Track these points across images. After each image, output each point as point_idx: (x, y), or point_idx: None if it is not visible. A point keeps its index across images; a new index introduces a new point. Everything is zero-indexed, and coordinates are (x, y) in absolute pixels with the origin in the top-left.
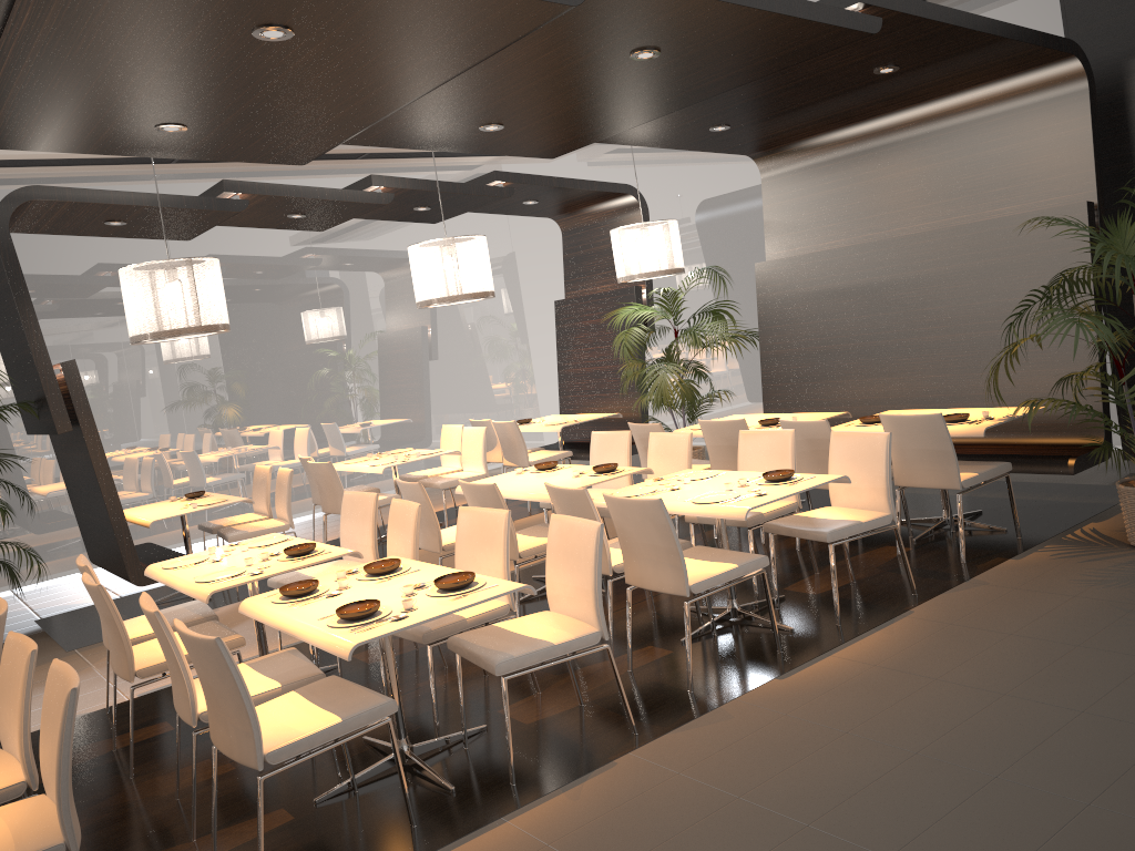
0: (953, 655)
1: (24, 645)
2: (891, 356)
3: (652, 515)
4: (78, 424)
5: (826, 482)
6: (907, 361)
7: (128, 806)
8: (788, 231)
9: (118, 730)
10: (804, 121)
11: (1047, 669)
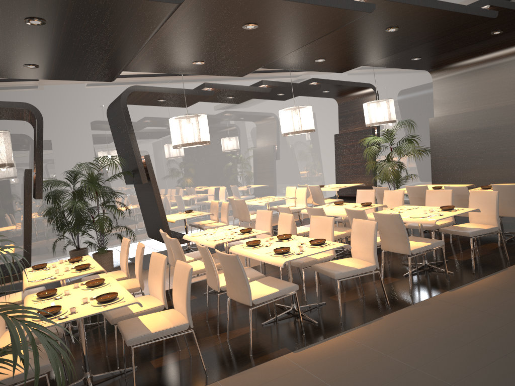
0: None
1: (161, 256)
2: (494, 160)
3: (395, 221)
4: (149, 180)
5: (469, 211)
6: (502, 162)
7: None
8: (445, 104)
9: None
10: (455, 55)
11: None
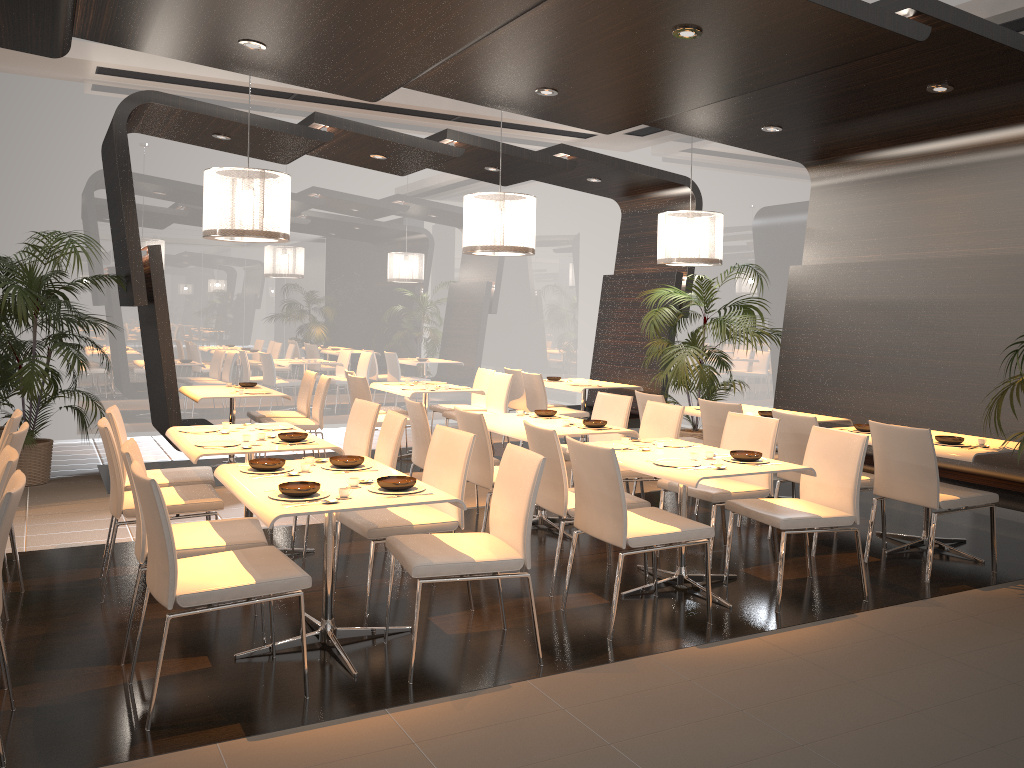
0: (880, 664)
1: (9, 457)
2: (905, 374)
3: (603, 464)
4: (153, 301)
5: (789, 470)
6: (919, 382)
7: (86, 624)
8: (828, 240)
9: (112, 563)
10: (856, 134)
11: (972, 698)
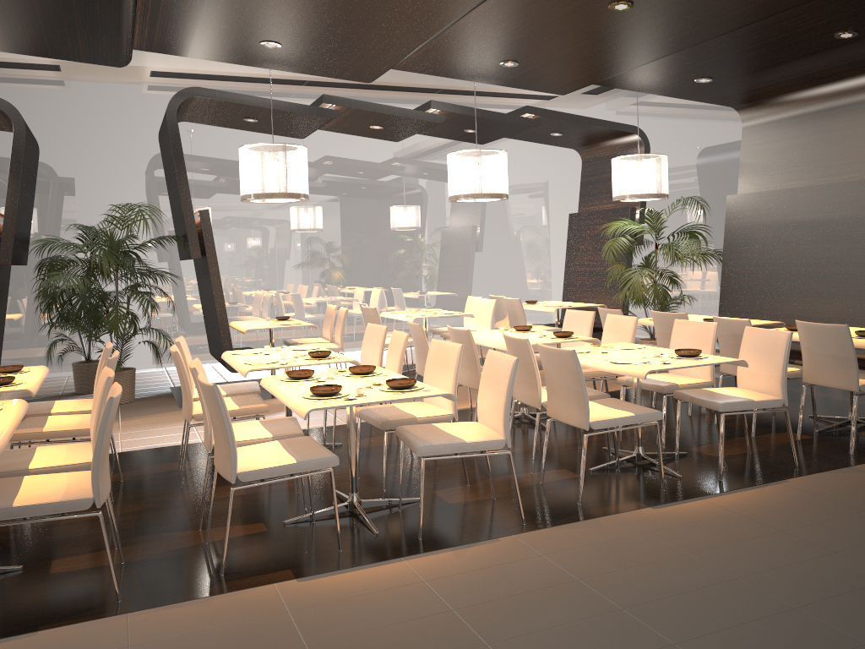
0: (806, 517)
1: (108, 374)
2: (830, 281)
3: (567, 363)
4: (205, 254)
5: (724, 362)
6: (843, 287)
7: (171, 502)
8: (759, 171)
9: (186, 458)
10: (777, 79)
11: None
